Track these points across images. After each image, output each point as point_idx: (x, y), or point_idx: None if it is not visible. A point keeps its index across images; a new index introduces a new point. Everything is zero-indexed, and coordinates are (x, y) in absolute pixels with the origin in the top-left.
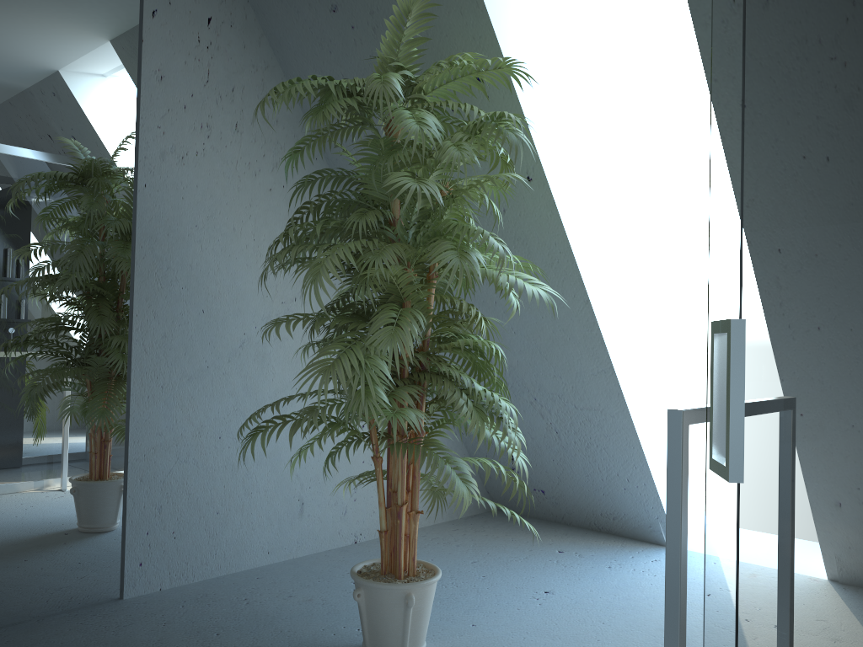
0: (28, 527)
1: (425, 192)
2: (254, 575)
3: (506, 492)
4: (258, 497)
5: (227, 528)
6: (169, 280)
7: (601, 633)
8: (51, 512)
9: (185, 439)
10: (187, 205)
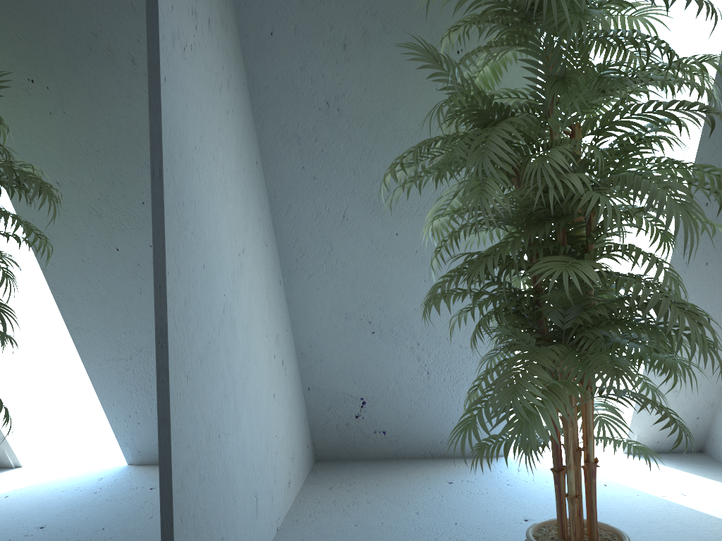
0: None
1: None
2: None
3: (338, 440)
4: (239, 504)
5: None
6: (184, 221)
7: (635, 540)
8: None
9: (202, 446)
10: (189, 117)
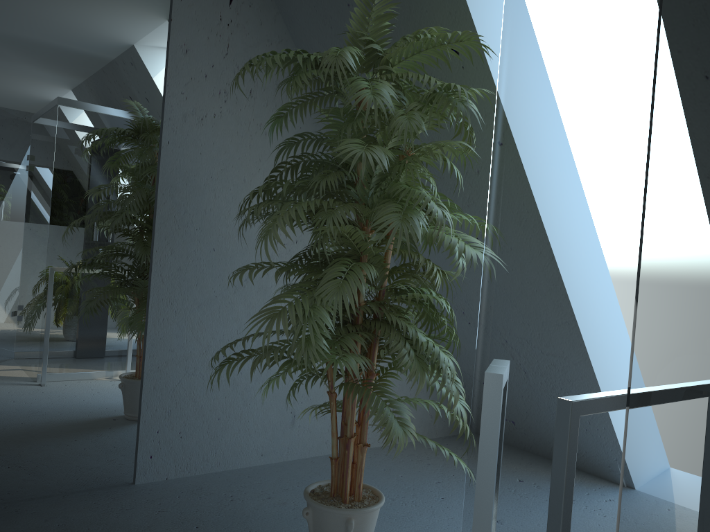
0: (59, 420)
1: (369, 159)
2: (246, 474)
3: None
4: (255, 408)
5: (226, 432)
6: (186, 222)
7: None
8: (78, 409)
9: (194, 356)
10: (204, 160)
